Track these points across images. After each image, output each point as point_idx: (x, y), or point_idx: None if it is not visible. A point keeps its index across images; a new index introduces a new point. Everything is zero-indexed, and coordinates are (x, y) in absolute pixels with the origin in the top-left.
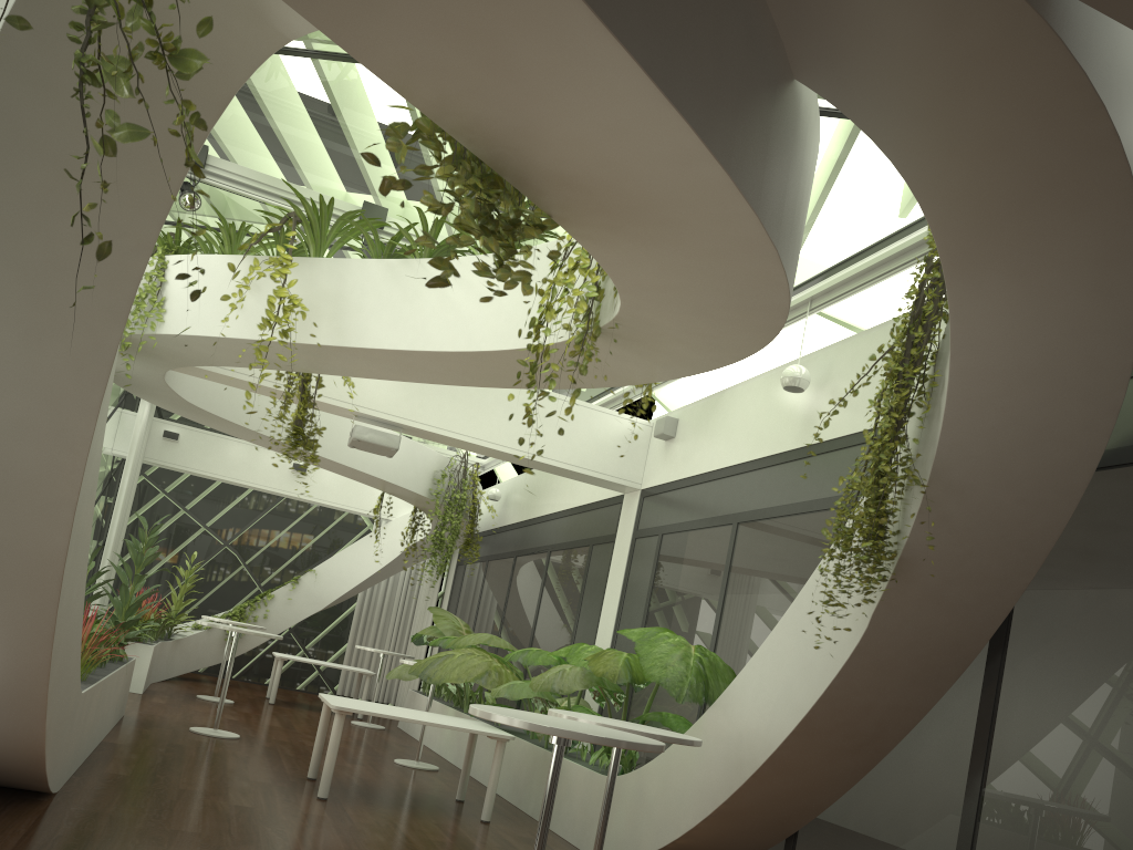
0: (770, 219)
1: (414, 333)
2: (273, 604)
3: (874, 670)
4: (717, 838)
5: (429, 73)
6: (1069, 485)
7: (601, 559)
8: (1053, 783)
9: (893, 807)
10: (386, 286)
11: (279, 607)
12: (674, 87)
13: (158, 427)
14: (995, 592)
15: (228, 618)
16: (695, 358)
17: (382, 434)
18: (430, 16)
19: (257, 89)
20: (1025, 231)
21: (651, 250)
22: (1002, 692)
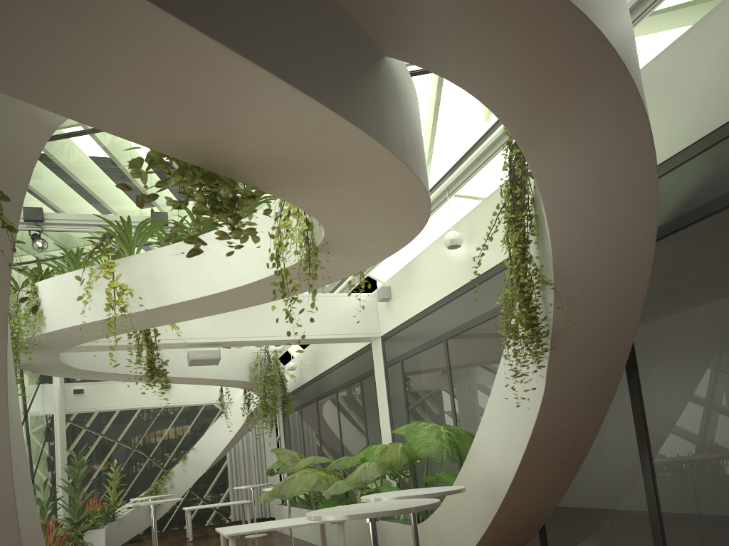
0: (397, 148)
1: (204, 284)
2: (174, 477)
3: (559, 408)
4: (495, 545)
5: (142, 121)
6: (642, 256)
7: (369, 387)
8: (695, 446)
9: (599, 491)
10: (178, 260)
11: (178, 477)
12: (304, 83)
13: (69, 389)
14: (618, 337)
15: (148, 494)
16: (383, 247)
17: (207, 352)
18: (127, 84)
19: (61, 163)
20: (562, 107)
21: (329, 190)
22: (644, 397)
